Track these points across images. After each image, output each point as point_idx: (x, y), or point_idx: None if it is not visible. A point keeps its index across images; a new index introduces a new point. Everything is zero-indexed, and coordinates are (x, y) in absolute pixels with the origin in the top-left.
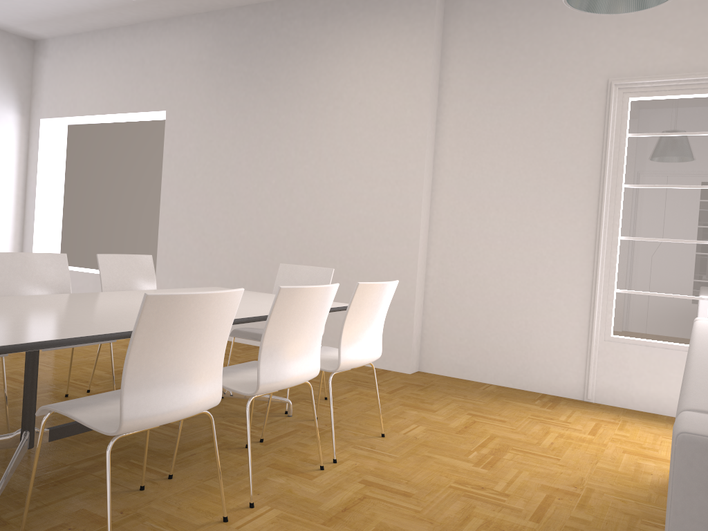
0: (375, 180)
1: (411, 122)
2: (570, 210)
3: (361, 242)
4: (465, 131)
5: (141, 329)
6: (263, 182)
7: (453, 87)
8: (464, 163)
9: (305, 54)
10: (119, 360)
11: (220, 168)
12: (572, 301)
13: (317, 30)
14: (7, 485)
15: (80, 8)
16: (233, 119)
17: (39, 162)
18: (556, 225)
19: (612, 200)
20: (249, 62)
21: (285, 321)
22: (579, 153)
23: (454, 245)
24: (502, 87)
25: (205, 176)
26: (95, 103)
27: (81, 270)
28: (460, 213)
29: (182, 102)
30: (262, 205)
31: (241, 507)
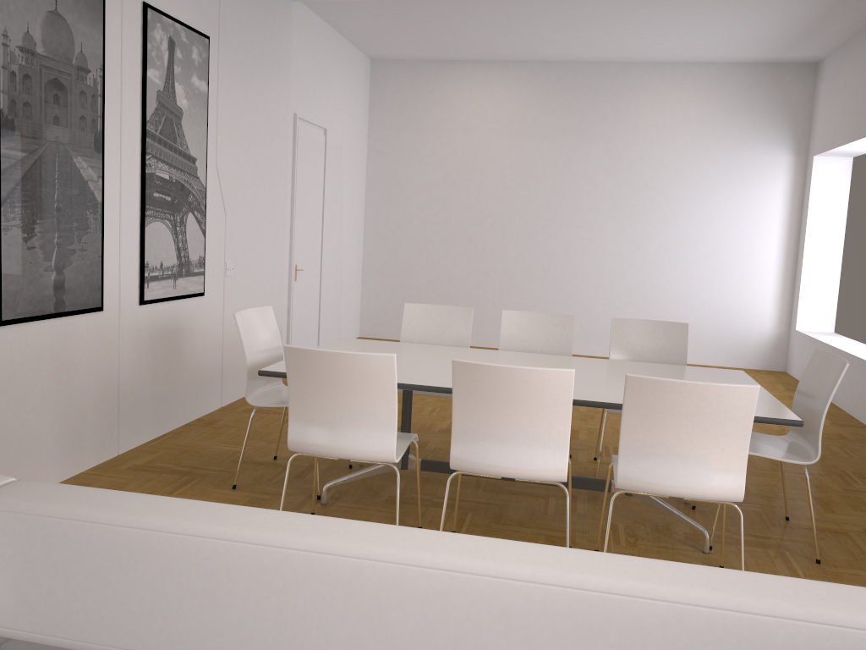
0: None
1: None
2: None
3: None
4: None
5: (290, 372)
6: None
7: None
8: None
9: None
10: None
11: None
12: None
13: None
14: (380, 490)
15: (806, 19)
16: None
17: (810, 208)
18: None
19: None
20: None
21: (474, 398)
22: None
23: None
24: None
25: None
26: (848, 128)
27: (828, 341)
28: None
29: None
30: None
31: None
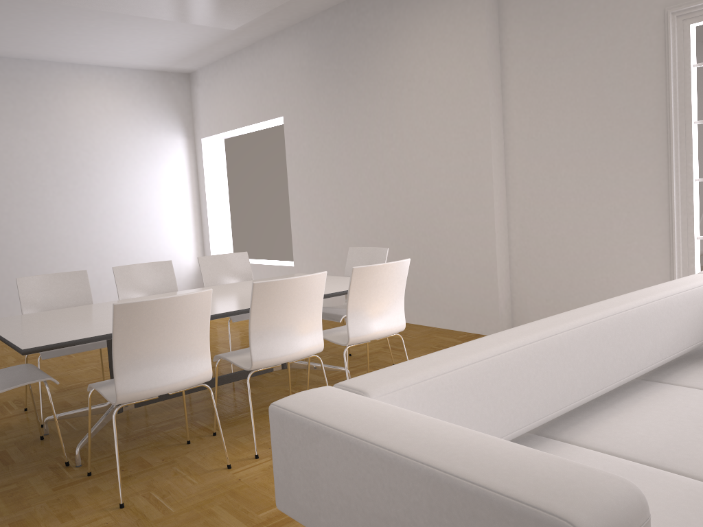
0: (449, 153)
1: (474, 92)
2: (639, 157)
3: (444, 214)
4: (529, 91)
5: (117, 329)
6: (361, 169)
7: (512, 48)
8: (531, 123)
9: (380, 43)
10: (247, 338)
11: (327, 161)
12: (651, 253)
13: (386, 18)
14: (104, 439)
15: (206, 43)
16: (332, 115)
17: (205, 174)
18: (626, 174)
19: (683, 141)
20: (338, 60)
21: (268, 309)
22: (643, 95)
23: (531, 207)
24: (559, 39)
25: (317, 170)
26: (234, 118)
27: None
28: (533, 174)
29: (293, 107)
30: (362, 189)
31: (249, 457)
